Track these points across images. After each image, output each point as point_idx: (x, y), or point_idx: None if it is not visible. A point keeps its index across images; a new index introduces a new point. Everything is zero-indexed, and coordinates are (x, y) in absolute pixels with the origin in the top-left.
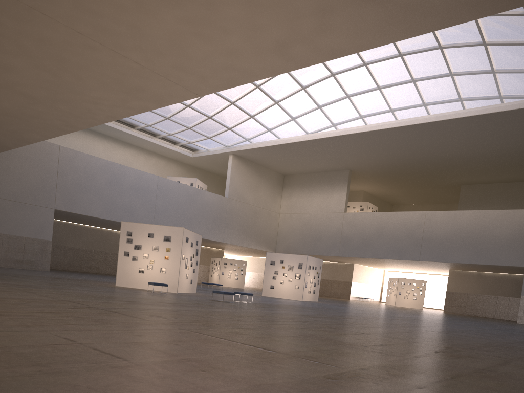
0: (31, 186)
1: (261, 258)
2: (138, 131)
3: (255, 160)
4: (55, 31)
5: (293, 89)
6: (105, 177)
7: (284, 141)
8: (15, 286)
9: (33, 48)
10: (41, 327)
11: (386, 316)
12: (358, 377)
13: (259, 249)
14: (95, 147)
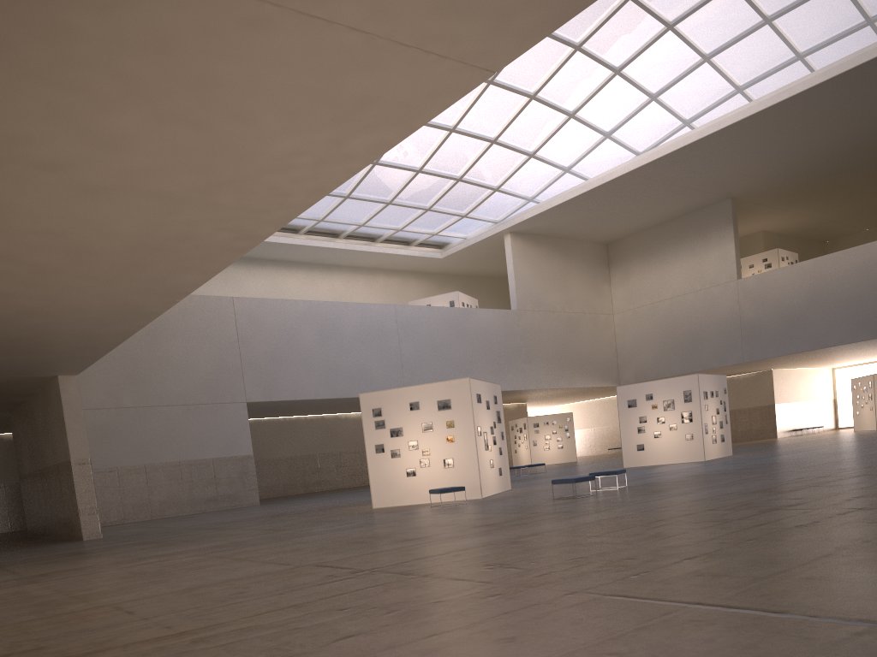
0: (205, 373)
1: (593, 401)
2: (347, 240)
3: (551, 232)
4: (179, 8)
5: (598, 81)
6: (311, 330)
7: (600, 180)
8: (215, 551)
9: (146, 73)
10: None
11: None
12: None
13: (590, 386)
14: (285, 286)
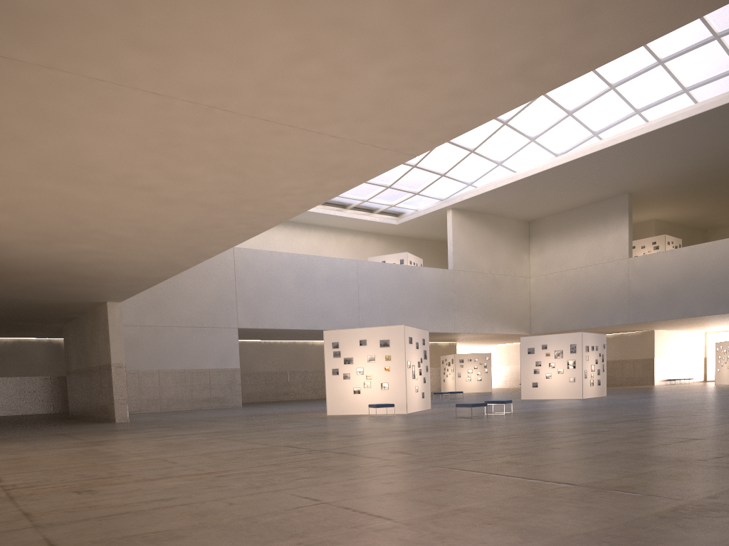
0: (208, 304)
1: (511, 345)
2: (324, 206)
3: (484, 210)
4: (238, 126)
5: None
6: (291, 276)
7: (524, 174)
8: (216, 435)
9: (213, 150)
10: (272, 486)
11: (721, 405)
12: (707, 511)
13: (507, 333)
14: (273, 238)
